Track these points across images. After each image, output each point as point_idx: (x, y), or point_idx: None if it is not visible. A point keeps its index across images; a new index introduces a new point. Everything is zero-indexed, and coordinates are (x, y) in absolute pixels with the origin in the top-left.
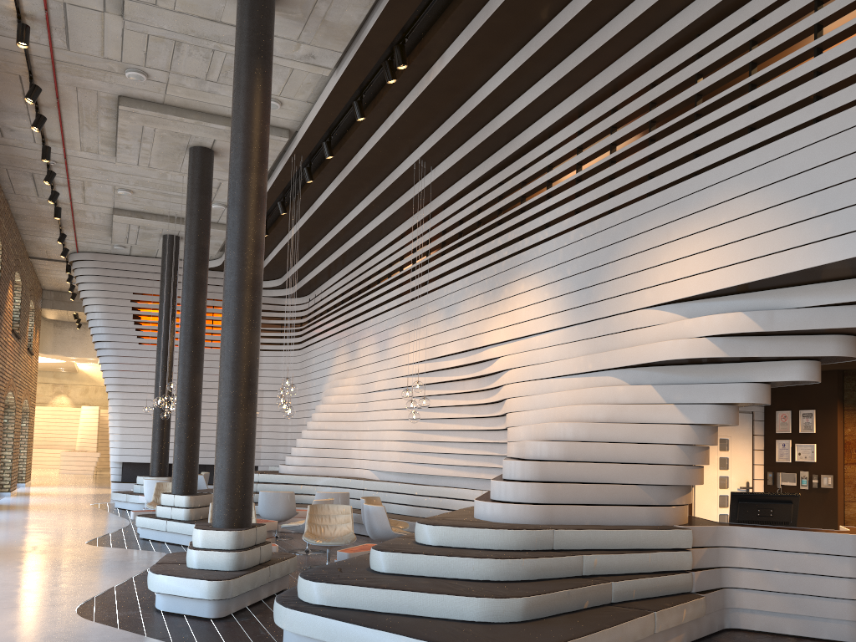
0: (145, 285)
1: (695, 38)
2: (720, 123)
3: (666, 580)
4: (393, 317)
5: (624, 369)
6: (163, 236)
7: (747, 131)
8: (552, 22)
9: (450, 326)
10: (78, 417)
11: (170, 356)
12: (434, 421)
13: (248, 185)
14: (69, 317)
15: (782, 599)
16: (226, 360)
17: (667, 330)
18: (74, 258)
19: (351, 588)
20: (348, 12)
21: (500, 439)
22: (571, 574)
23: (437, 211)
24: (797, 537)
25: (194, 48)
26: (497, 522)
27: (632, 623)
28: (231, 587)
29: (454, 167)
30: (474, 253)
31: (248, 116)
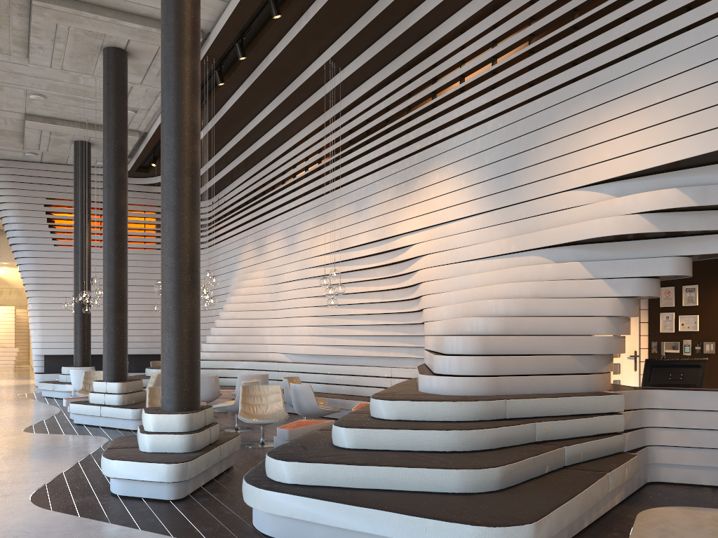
0: (57, 190)
1: None
2: (651, 5)
3: (606, 442)
4: (300, 213)
5: (550, 249)
6: (74, 143)
7: (682, 11)
8: None
9: (361, 218)
10: None
11: (88, 255)
12: (344, 307)
13: (183, 69)
14: None
15: (699, 454)
16: (168, 247)
17: (596, 209)
18: None
19: (326, 466)
20: None
21: (410, 320)
22: (526, 441)
23: (343, 112)
24: (713, 398)
25: None
26: (447, 394)
27: (595, 485)
28: (189, 469)
29: (363, 67)
30: (384, 149)
31: None
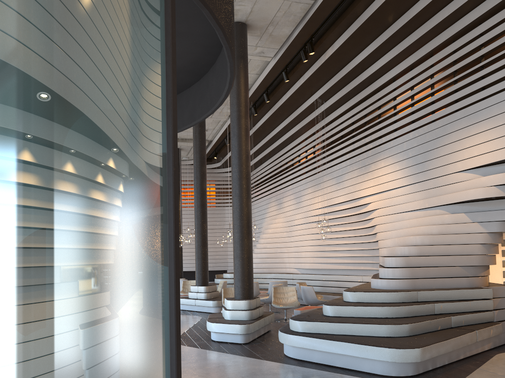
0: None
1: (477, 25)
2: (495, 71)
3: (480, 315)
4: (303, 184)
5: (447, 205)
6: None
7: None
8: (395, 23)
9: (340, 187)
10: None
11: (180, 213)
12: (332, 239)
13: (241, 125)
14: None
15: None
16: (236, 215)
17: (471, 183)
18: None
19: (319, 323)
20: (283, 29)
21: (372, 247)
22: (429, 313)
23: (327, 124)
24: None
25: None
26: (385, 289)
27: (465, 335)
28: (250, 327)
29: (337, 101)
30: (351, 147)
31: (239, 90)
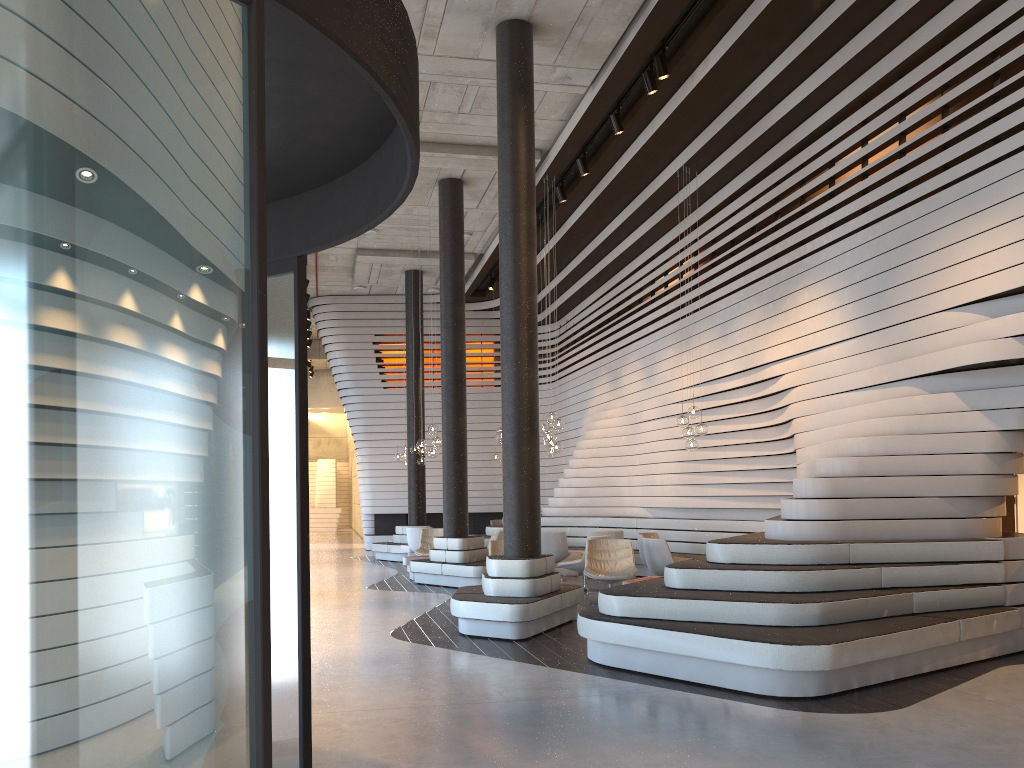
0: (385, 325)
1: (989, 13)
2: (1020, 105)
3: (974, 592)
4: (659, 339)
5: (923, 378)
6: (405, 272)
7: None
8: (826, 13)
9: (726, 344)
10: (313, 472)
11: (421, 399)
12: (712, 450)
13: (519, 224)
14: None
15: None
16: (508, 397)
17: (968, 333)
18: (314, 303)
19: (651, 600)
20: (605, 31)
21: (788, 464)
22: (869, 586)
23: (704, 218)
24: None
25: (448, 85)
26: (790, 540)
27: (933, 628)
28: (530, 610)
29: (722, 171)
30: (749, 263)
31: (515, 154)
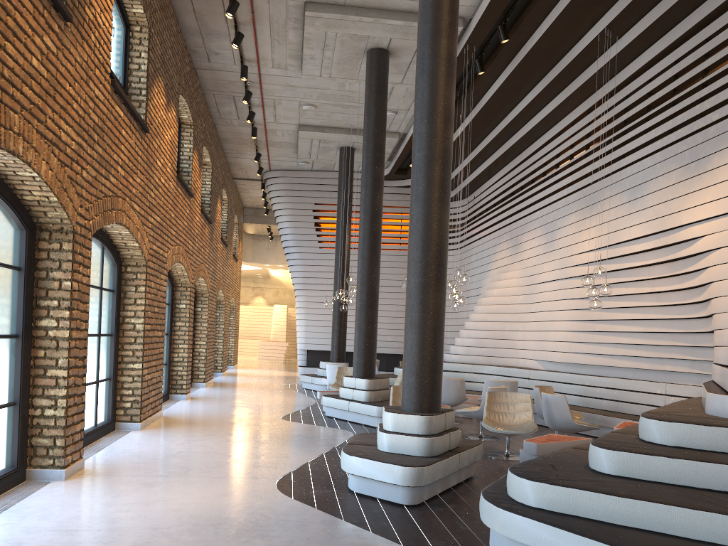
0: (324, 196)
1: None
2: None
3: None
4: (562, 207)
5: None
6: (340, 149)
7: None
8: None
9: (636, 208)
10: (271, 314)
11: (347, 256)
12: (609, 311)
13: (438, 52)
14: (264, 231)
15: None
16: (415, 239)
17: None
18: (267, 176)
19: (579, 493)
20: None
21: (694, 328)
22: None
23: (618, 88)
24: None
25: None
26: None
27: None
28: (425, 474)
29: (646, 31)
30: (669, 124)
31: None
